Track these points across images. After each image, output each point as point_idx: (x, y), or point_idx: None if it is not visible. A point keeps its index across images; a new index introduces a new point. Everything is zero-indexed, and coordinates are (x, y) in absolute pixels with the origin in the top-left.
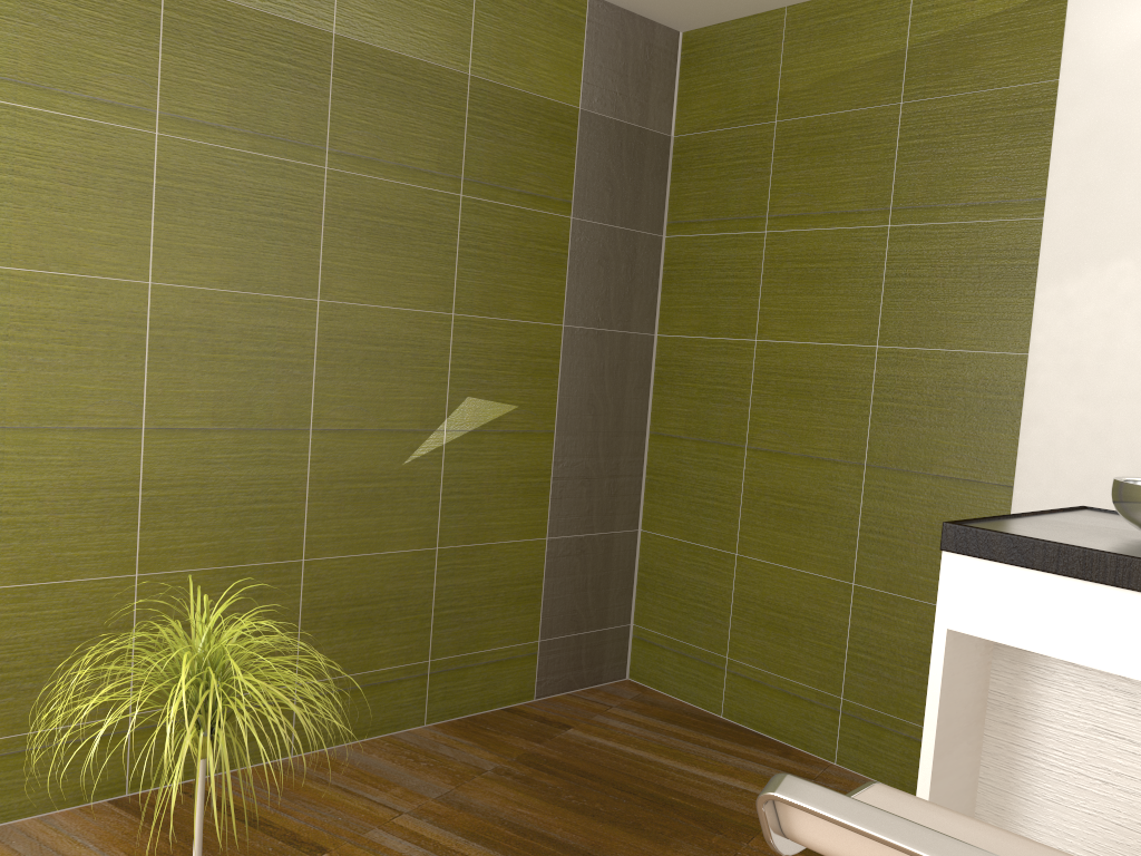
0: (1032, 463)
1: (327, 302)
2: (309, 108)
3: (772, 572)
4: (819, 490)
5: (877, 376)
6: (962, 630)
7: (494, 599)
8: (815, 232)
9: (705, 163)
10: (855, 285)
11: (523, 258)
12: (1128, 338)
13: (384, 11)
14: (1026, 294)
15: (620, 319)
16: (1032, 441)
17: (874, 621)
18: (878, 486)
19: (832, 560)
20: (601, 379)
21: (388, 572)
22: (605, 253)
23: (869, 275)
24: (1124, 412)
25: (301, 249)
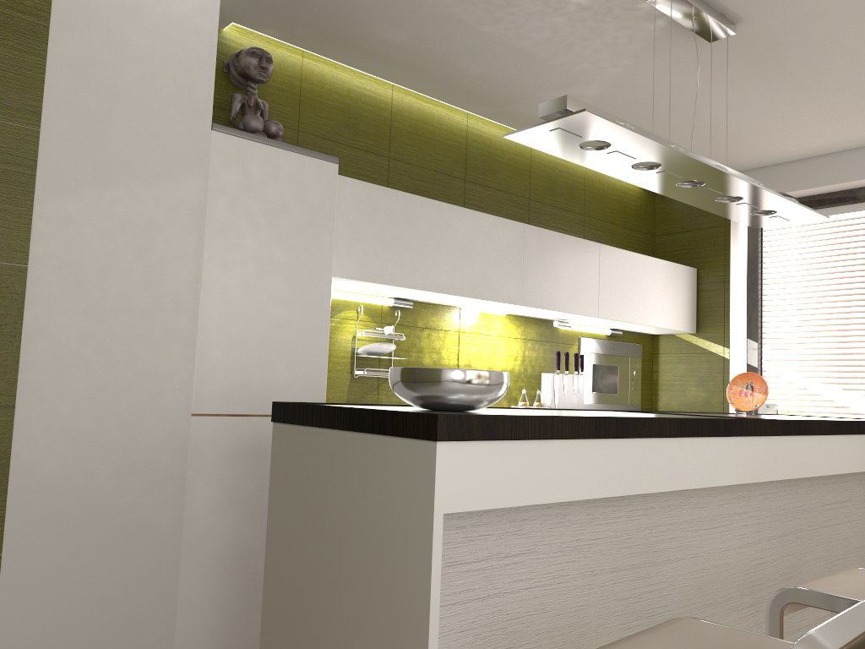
0: (36, 378)
1: None
2: None
3: None
4: None
5: None
6: (454, 510)
7: None
8: None
9: None
10: None
11: None
12: (125, 259)
13: None
14: (25, 204)
15: None
16: (35, 356)
17: None
18: None
19: None
20: None
21: None
22: None
23: None
24: (124, 326)
25: None
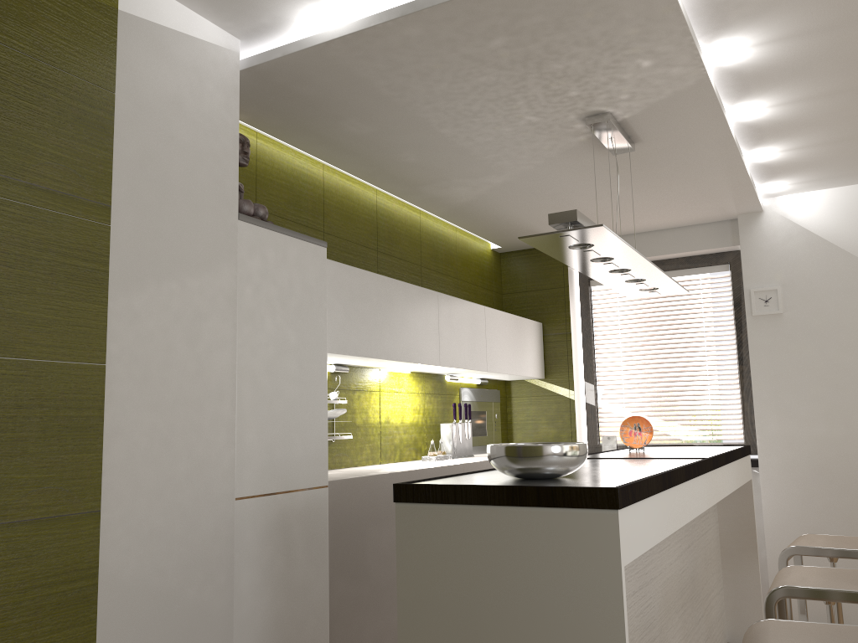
0: (116, 479)
1: None
2: None
3: None
4: None
5: None
6: (626, 562)
7: None
8: None
9: None
10: None
11: None
12: (180, 351)
13: None
14: (101, 301)
15: None
16: (114, 457)
17: None
18: None
19: None
20: None
21: None
22: None
23: None
24: (182, 417)
25: None
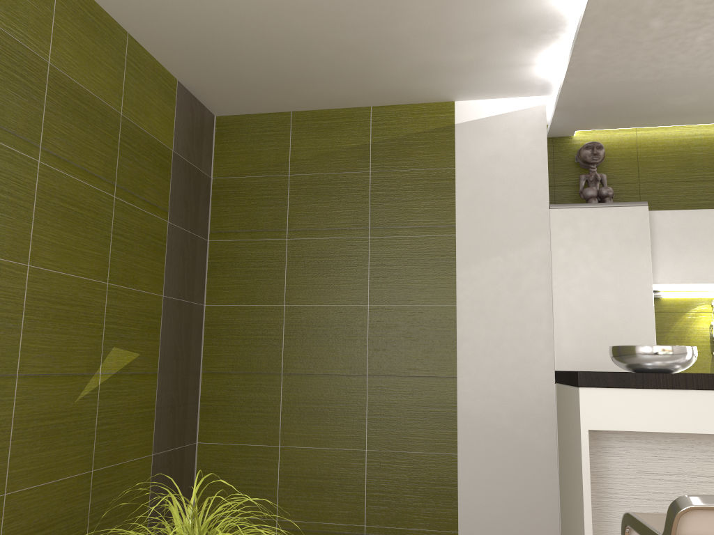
0: (465, 362)
1: (34, 267)
2: (31, 113)
3: (308, 453)
4: (338, 395)
5: (370, 322)
6: (597, 428)
7: (123, 508)
8: (321, 239)
9: (239, 196)
10: (351, 270)
11: (144, 246)
12: (505, 294)
13: (78, 57)
14: (452, 274)
15: (189, 293)
16: (464, 351)
17: (382, 470)
18: (377, 387)
19: (351, 437)
20: (180, 334)
21: (62, 496)
22: (183, 248)
23: (359, 264)
24: (508, 331)
25: (20, 222)
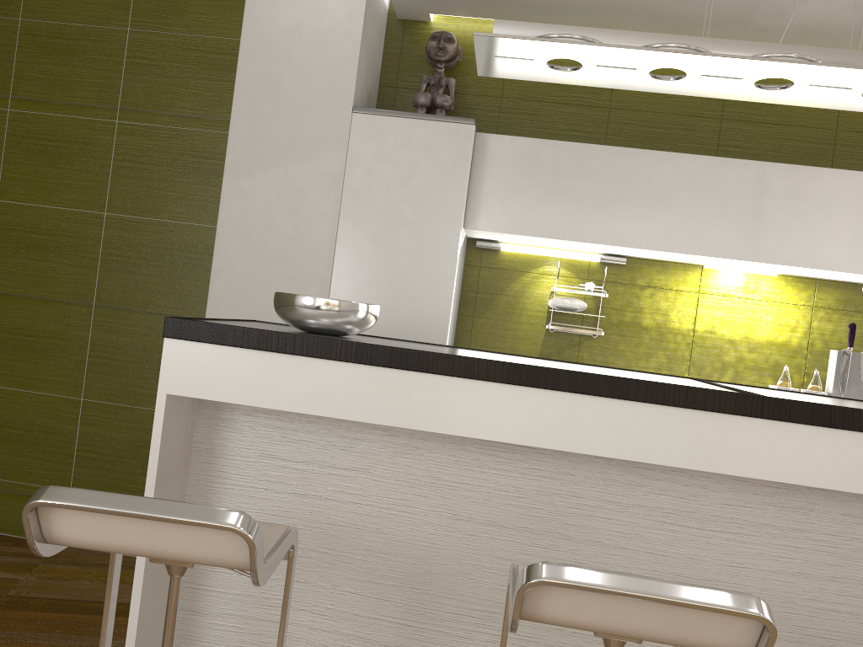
0: (218, 302)
1: None
2: None
3: (10, 396)
4: (54, 326)
5: (105, 236)
6: (177, 393)
7: None
8: (54, 117)
9: None
10: (88, 164)
11: None
12: (279, 220)
13: None
14: (217, 185)
15: None
16: (218, 288)
17: (99, 426)
18: (105, 321)
19: (65, 381)
20: None
21: None
22: None
23: (100, 157)
24: (276, 269)
25: None
